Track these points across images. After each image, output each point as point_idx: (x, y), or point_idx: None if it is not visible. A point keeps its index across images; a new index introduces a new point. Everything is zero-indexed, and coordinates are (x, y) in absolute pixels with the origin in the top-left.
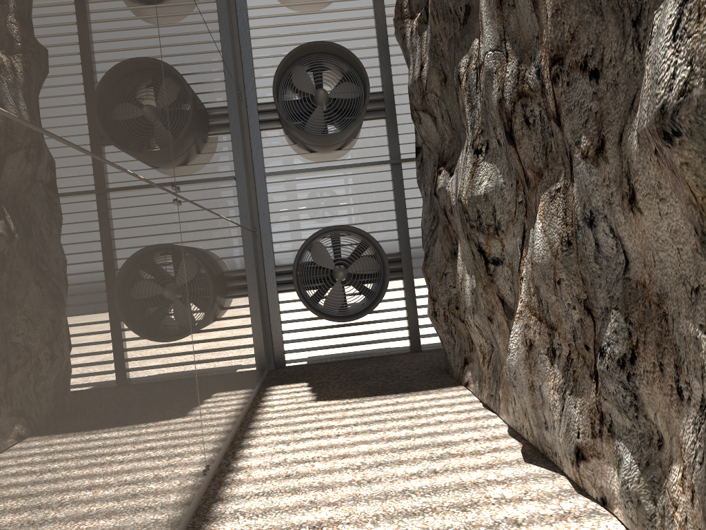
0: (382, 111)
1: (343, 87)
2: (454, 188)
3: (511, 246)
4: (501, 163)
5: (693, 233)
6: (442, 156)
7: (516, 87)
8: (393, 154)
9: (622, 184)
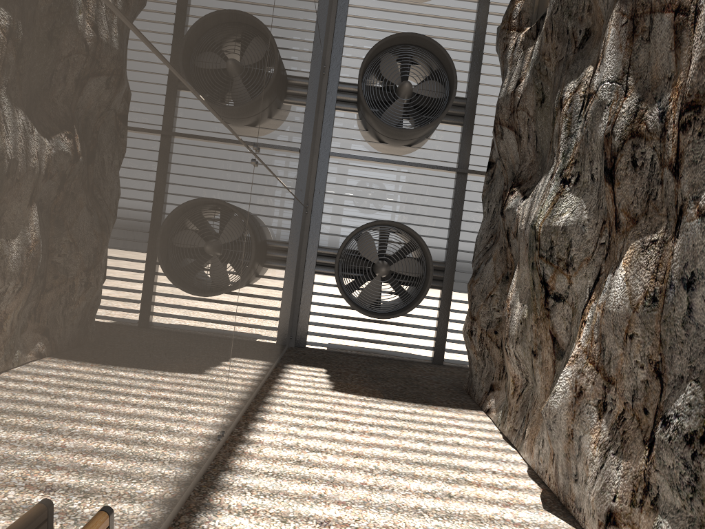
0: (460, 117)
1: (429, 85)
2: (526, 212)
3: (579, 285)
4: (589, 199)
5: None
6: (518, 177)
7: (631, 125)
8: (461, 163)
9: None
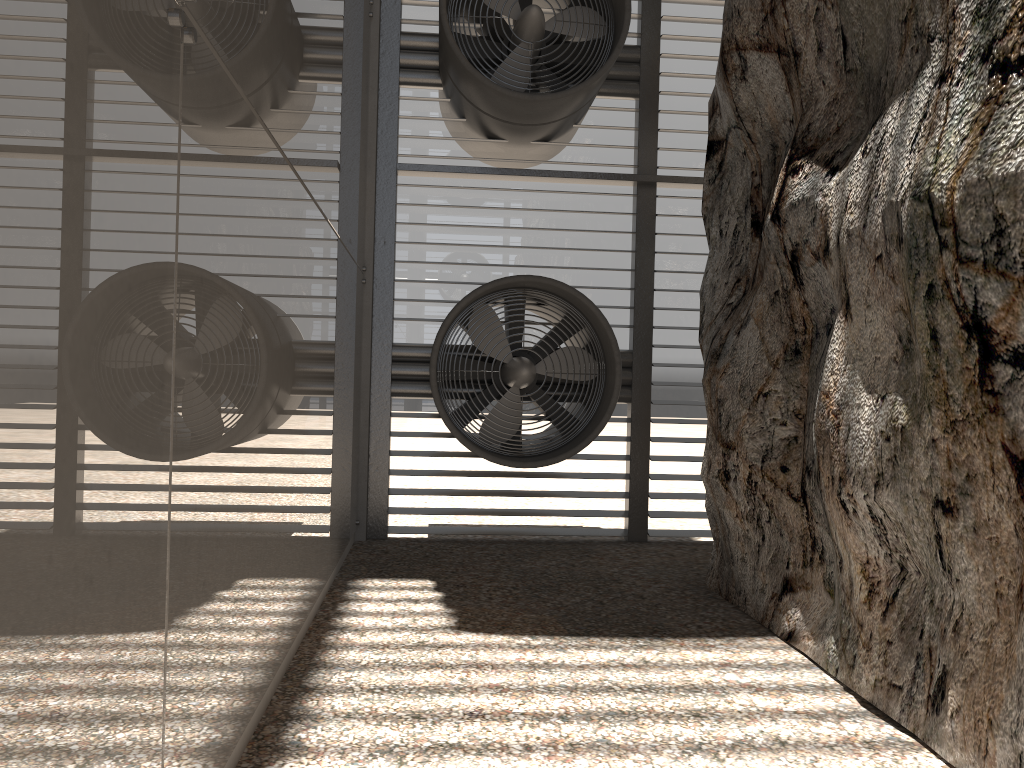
0: (633, 82)
1: (575, 12)
2: (859, 190)
3: None
4: None
5: None
6: (803, 138)
7: None
8: (643, 166)
9: None
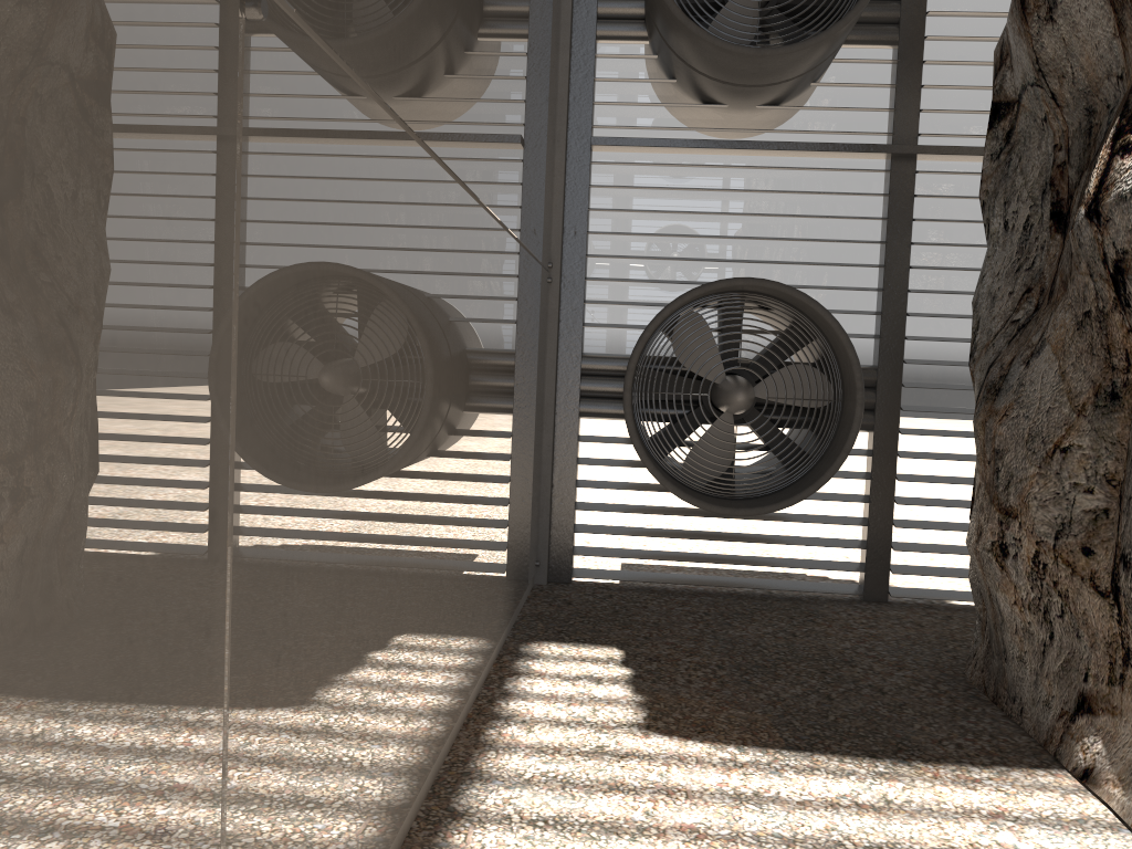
0: (891, 26)
1: None
2: None
3: None
4: None
5: None
6: None
7: None
8: (900, 134)
9: None
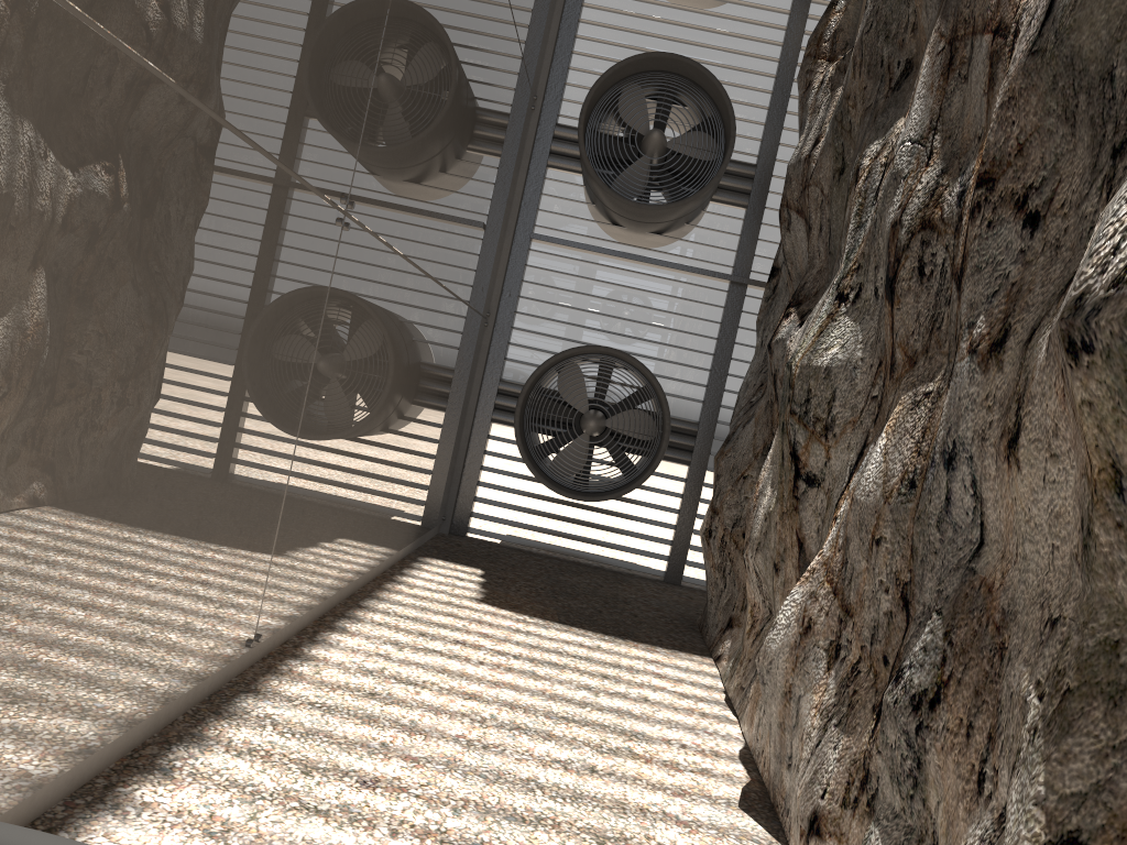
0: (744, 195)
1: (692, 139)
2: (796, 345)
3: (839, 462)
4: (868, 327)
5: (1078, 527)
6: (799, 292)
7: (924, 210)
8: (739, 268)
9: (1009, 413)
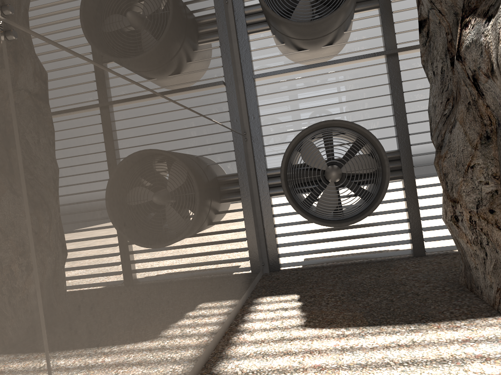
0: None
1: None
2: None
3: None
4: None
5: None
6: (468, 3)
7: None
8: (388, 45)
9: None
